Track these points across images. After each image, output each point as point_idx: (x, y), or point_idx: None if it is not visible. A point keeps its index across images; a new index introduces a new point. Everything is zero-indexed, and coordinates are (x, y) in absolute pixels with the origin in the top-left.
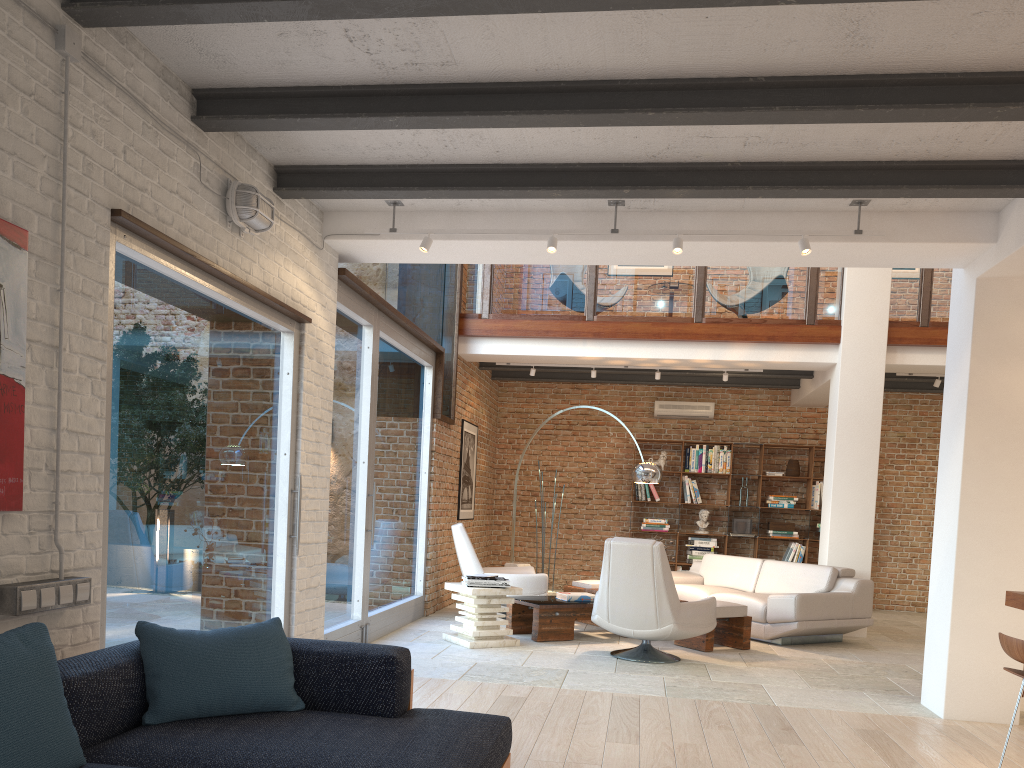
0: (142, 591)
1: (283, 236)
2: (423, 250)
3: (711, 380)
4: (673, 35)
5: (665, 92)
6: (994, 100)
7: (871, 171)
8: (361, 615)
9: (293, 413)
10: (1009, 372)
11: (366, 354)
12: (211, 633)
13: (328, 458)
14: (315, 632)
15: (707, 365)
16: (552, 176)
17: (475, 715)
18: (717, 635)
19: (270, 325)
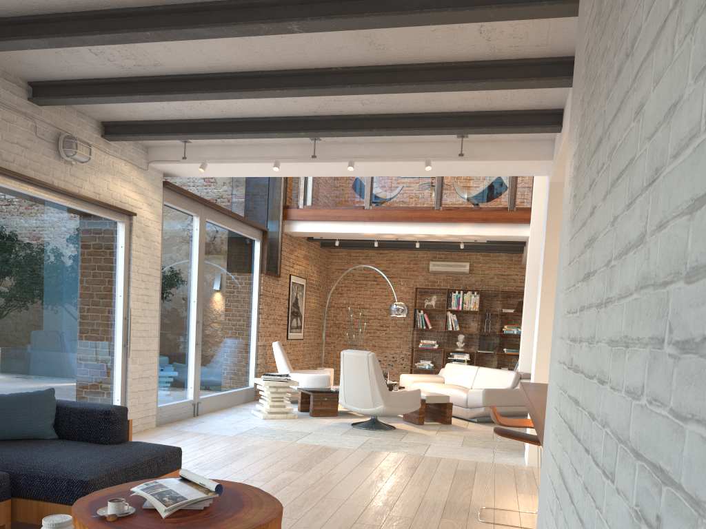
0: (2, 374)
1: (111, 164)
2: (202, 170)
3: (464, 247)
4: (271, 47)
5: (288, 77)
6: (476, 78)
7: (449, 118)
8: (193, 397)
9: (125, 271)
10: None
11: (195, 233)
12: (6, 395)
13: (157, 298)
14: (148, 405)
15: (447, 238)
16: (260, 125)
17: (155, 445)
18: (433, 415)
19: (106, 218)
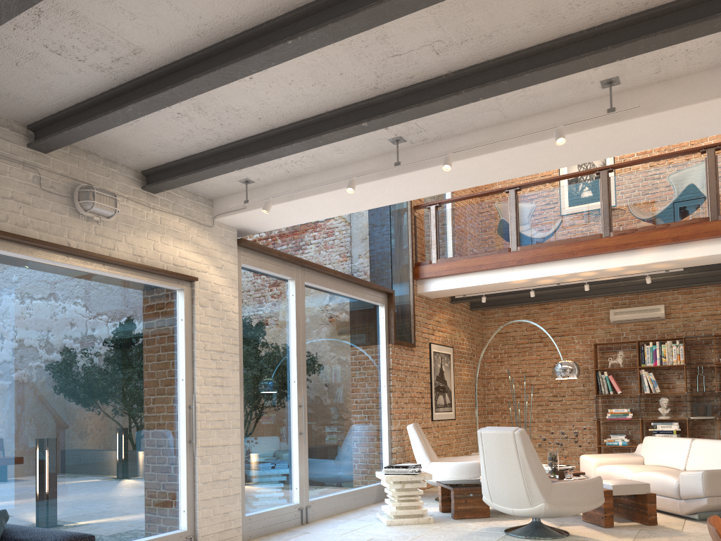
0: None
1: (158, 220)
2: (266, 212)
3: (654, 285)
4: None
5: (304, 20)
6: None
7: (577, 43)
8: (299, 499)
9: (187, 348)
10: None
11: (291, 300)
12: None
13: (236, 380)
14: (228, 515)
15: (625, 272)
16: (313, 128)
17: None
18: (628, 511)
19: (159, 286)
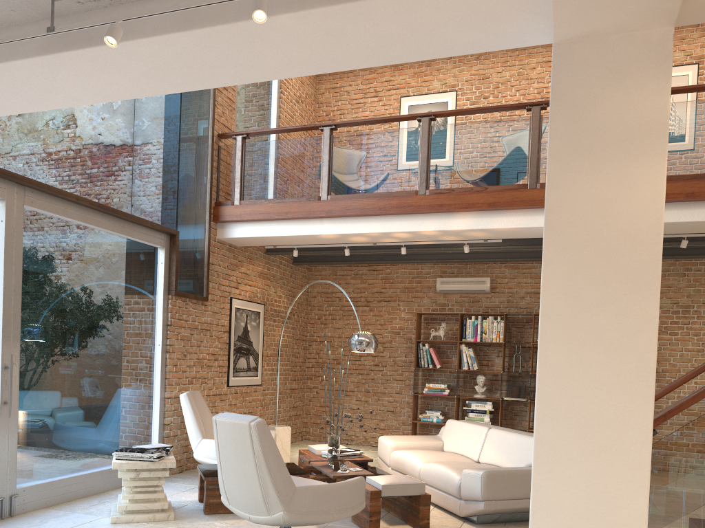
0: None
1: None
2: None
3: (480, 256)
4: None
5: None
6: None
7: None
8: None
9: None
10: (607, 178)
11: (0, 228)
12: None
13: None
14: None
15: (442, 237)
16: None
17: None
18: (403, 511)
19: None
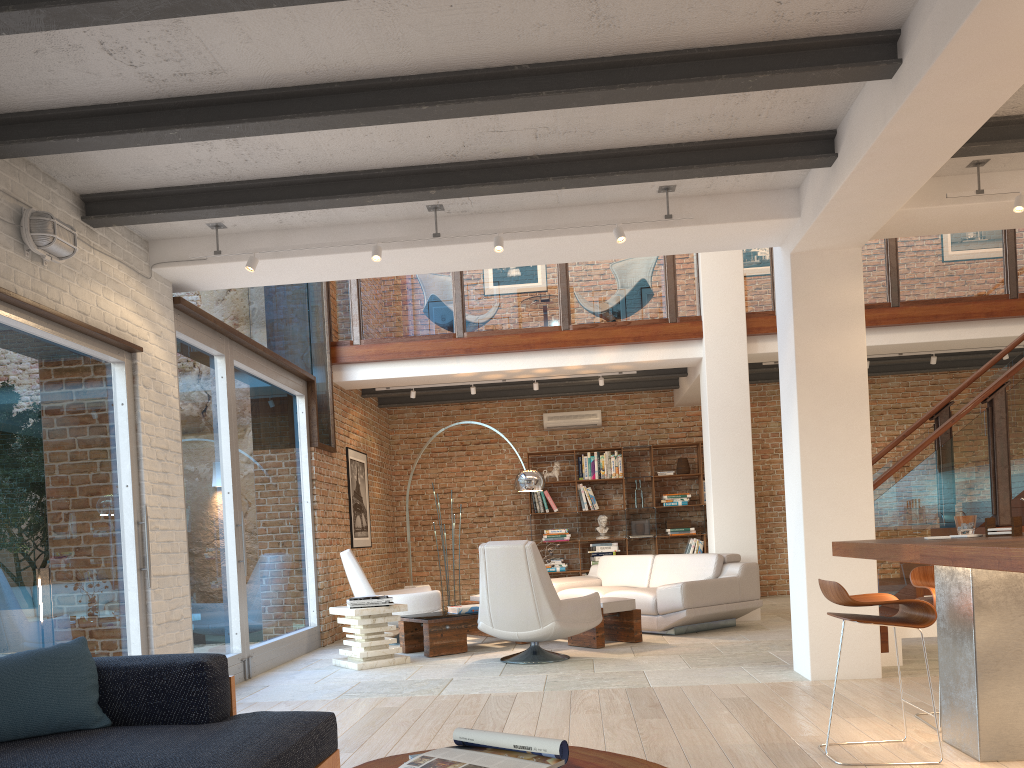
0: None
1: (99, 265)
2: (250, 270)
3: (594, 388)
4: (426, 27)
5: (438, 86)
6: (745, 71)
7: (663, 154)
8: (241, 648)
9: (132, 444)
10: (831, 340)
11: (220, 384)
12: (3, 657)
13: (180, 488)
14: None
15: (581, 371)
16: (360, 183)
17: (294, 713)
18: (610, 632)
19: (96, 356)
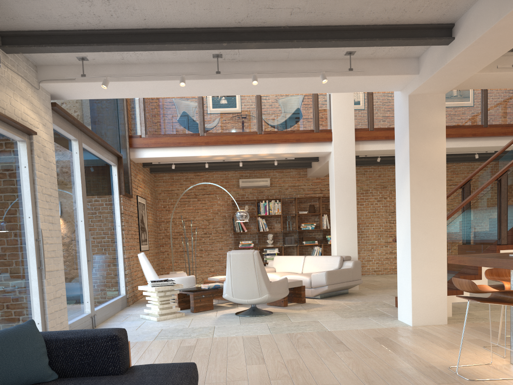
0: None
1: (10, 78)
2: (104, 87)
3: (267, 166)
4: None
5: None
6: None
7: (358, 31)
8: (90, 310)
9: (31, 191)
10: (428, 144)
11: (75, 157)
12: None
13: (58, 219)
14: (62, 324)
15: (266, 157)
16: (179, 36)
17: (174, 365)
18: (288, 297)
19: (9, 136)
